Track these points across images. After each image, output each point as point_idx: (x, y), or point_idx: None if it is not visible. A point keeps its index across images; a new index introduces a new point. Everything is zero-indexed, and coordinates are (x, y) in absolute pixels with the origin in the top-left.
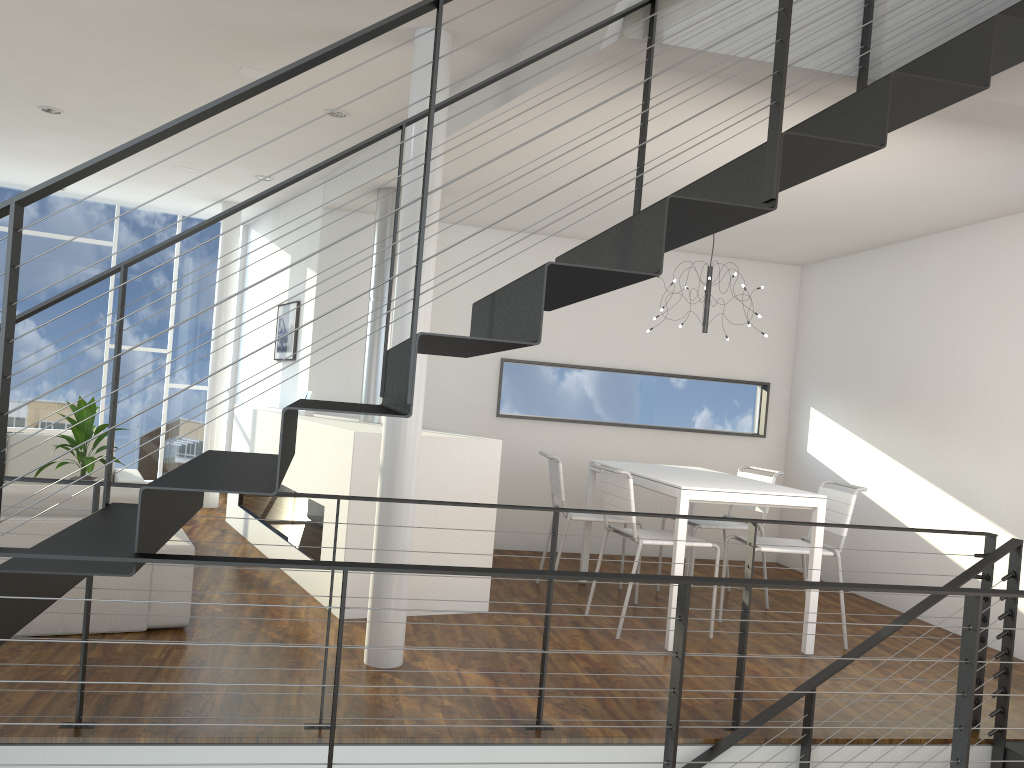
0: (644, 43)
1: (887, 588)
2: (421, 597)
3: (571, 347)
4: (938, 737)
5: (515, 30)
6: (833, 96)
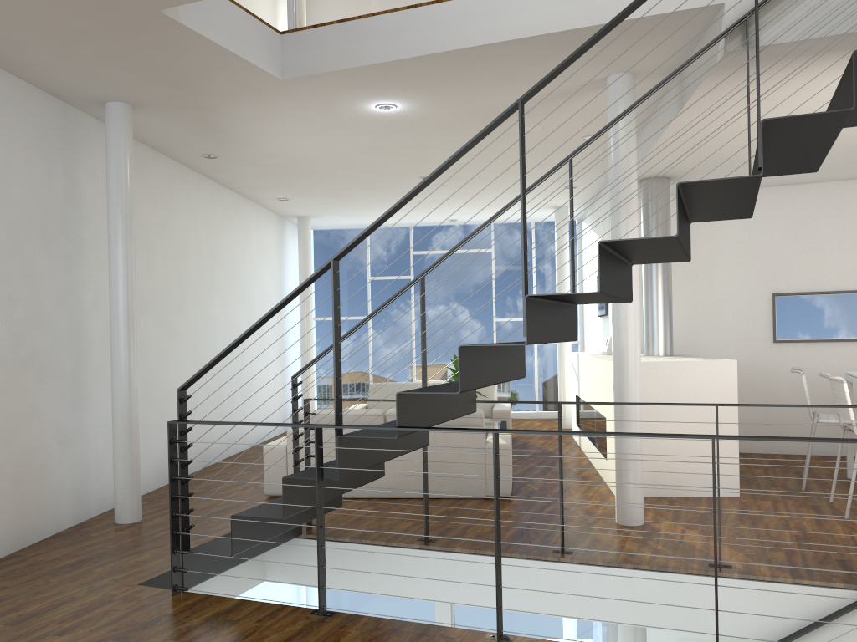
0: (745, 50)
1: None
2: (679, 483)
3: (840, 275)
4: None
5: (673, 58)
6: None
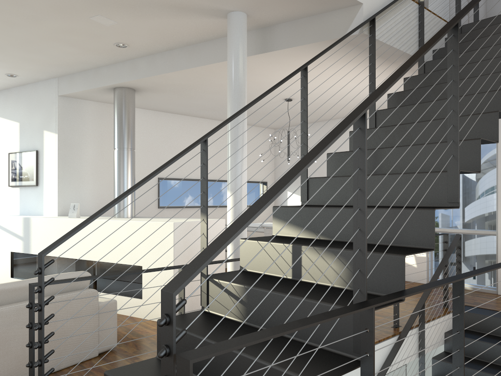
0: (366, 36)
1: None
2: None
3: (189, 170)
4: (444, 312)
5: (279, 19)
6: (399, 64)
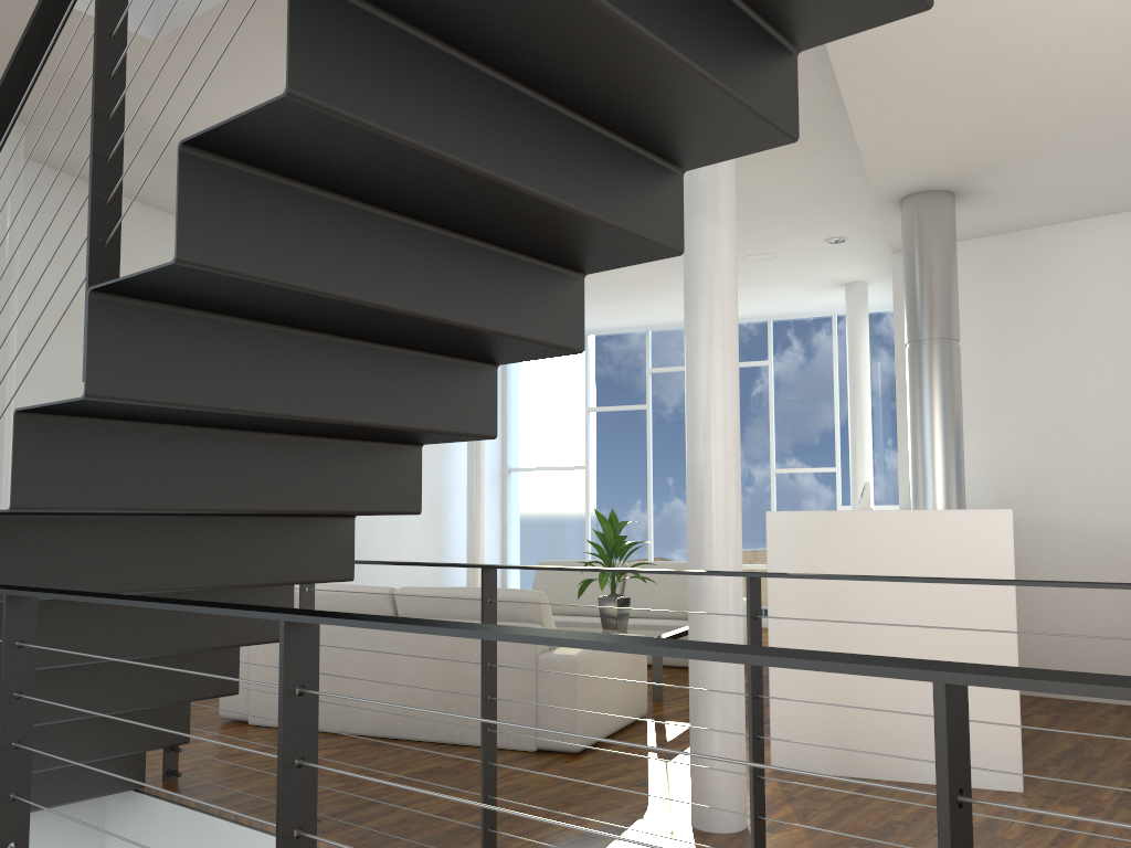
0: None
1: (639, 644)
2: (894, 753)
3: None
4: None
5: None
6: None
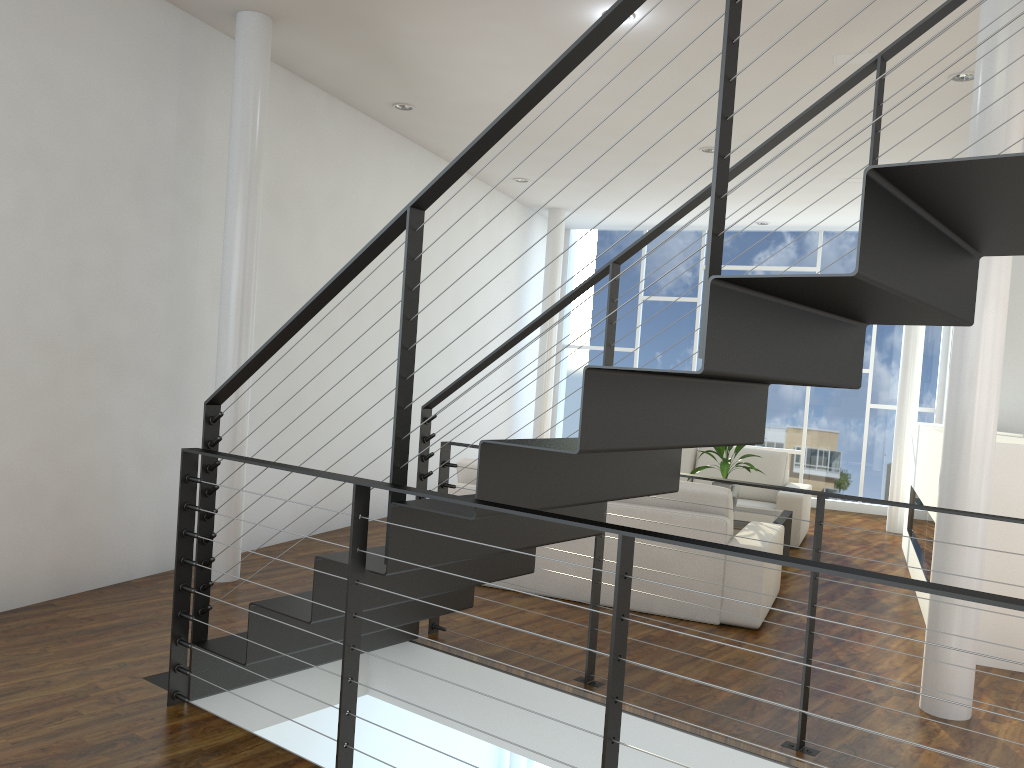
0: None
1: None
2: None
3: None
4: None
5: None
6: None
